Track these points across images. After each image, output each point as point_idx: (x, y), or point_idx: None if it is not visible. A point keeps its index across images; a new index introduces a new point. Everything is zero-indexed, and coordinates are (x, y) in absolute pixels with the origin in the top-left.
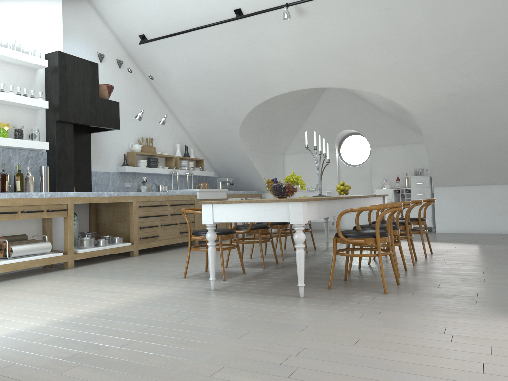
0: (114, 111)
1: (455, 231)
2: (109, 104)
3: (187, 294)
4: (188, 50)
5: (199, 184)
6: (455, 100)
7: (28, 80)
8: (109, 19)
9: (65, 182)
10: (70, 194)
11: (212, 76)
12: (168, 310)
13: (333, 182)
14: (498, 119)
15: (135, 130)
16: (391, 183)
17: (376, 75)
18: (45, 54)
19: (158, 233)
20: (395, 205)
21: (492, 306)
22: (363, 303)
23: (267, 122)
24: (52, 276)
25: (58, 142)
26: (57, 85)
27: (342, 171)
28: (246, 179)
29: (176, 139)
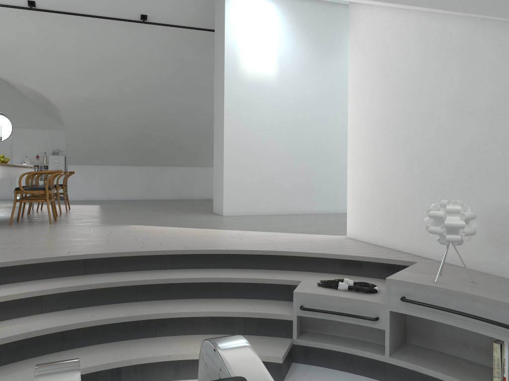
0: None
1: (82, 199)
2: None
3: None
4: None
5: None
6: (90, 103)
7: None
8: None
9: None
10: None
11: None
12: None
13: None
14: (117, 121)
15: None
16: (31, 160)
17: (32, 73)
18: None
19: None
20: (59, 170)
21: (111, 223)
22: (40, 227)
23: None
24: None
25: None
26: None
27: None
28: None
29: None
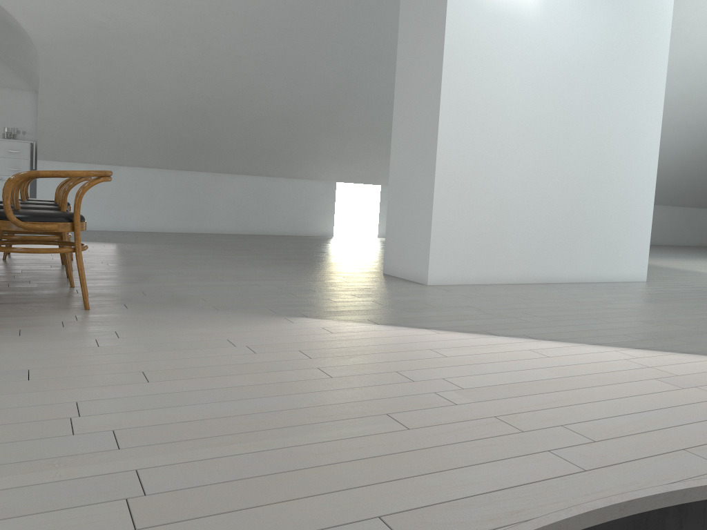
0: None
1: None
2: None
3: None
4: None
5: None
6: (101, 35)
7: None
8: None
9: None
10: None
11: None
12: None
13: None
14: (150, 78)
15: None
16: None
17: None
18: None
19: None
20: (108, 173)
21: (238, 310)
22: (73, 325)
23: None
24: None
25: None
26: None
27: None
28: None
29: None
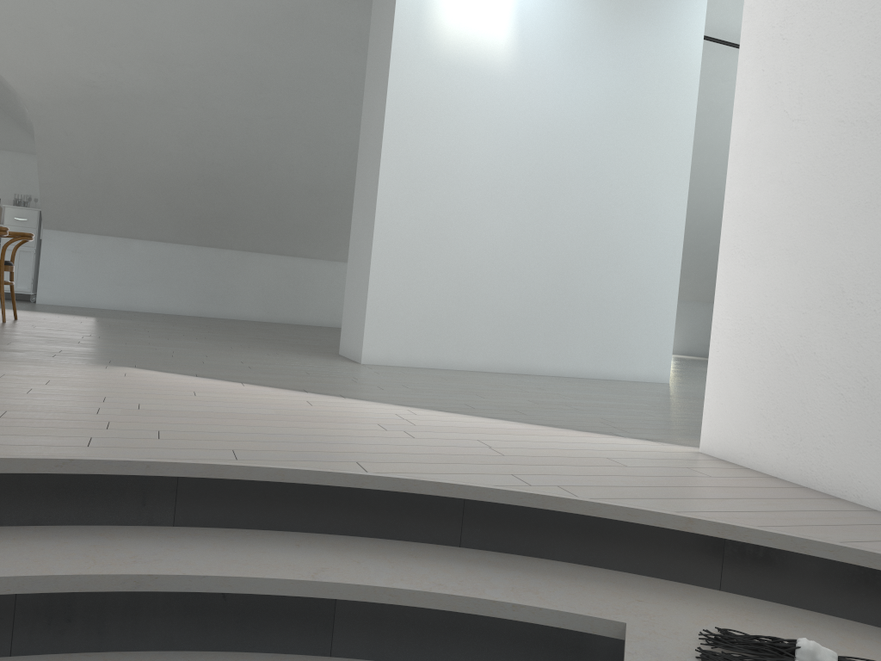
0: None
1: (68, 303)
2: None
3: None
4: None
5: None
6: (93, 95)
7: None
8: None
9: None
10: None
11: None
12: None
13: None
14: (152, 142)
15: None
16: None
17: None
18: None
19: None
20: None
21: (75, 358)
22: None
23: None
24: None
25: None
26: None
27: None
28: None
29: None
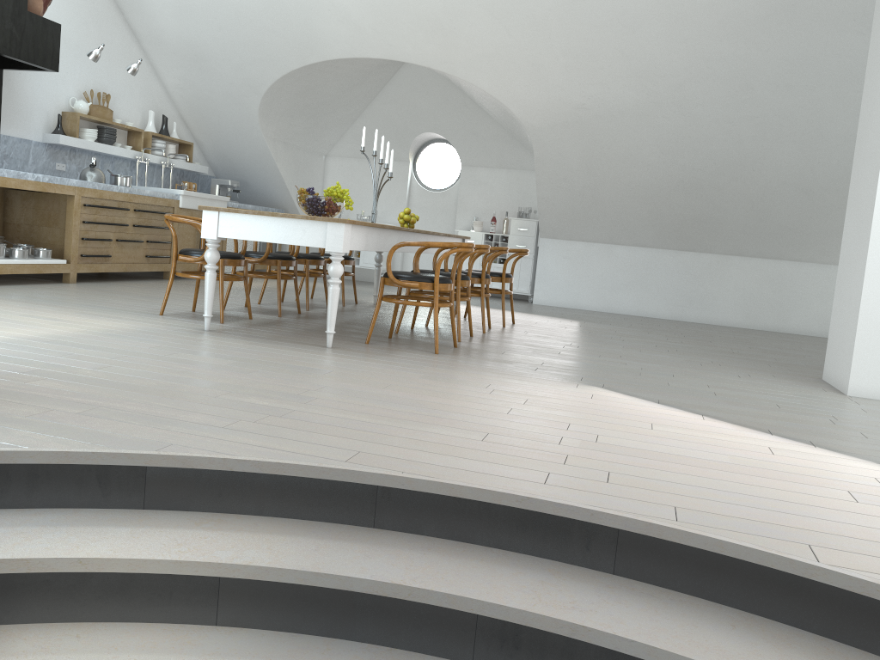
0: (52, 39)
1: (558, 304)
2: (45, 26)
3: (171, 332)
4: None
5: (182, 184)
6: (582, 116)
7: None
8: None
9: None
10: None
11: (224, 7)
12: (147, 344)
13: (398, 211)
14: (634, 153)
15: (80, 76)
16: (483, 225)
17: (480, 58)
18: None
19: (110, 252)
20: (464, 244)
21: (552, 373)
22: (406, 359)
23: (306, 99)
24: None
25: None
26: None
27: (415, 196)
28: (260, 187)
29: (149, 102)
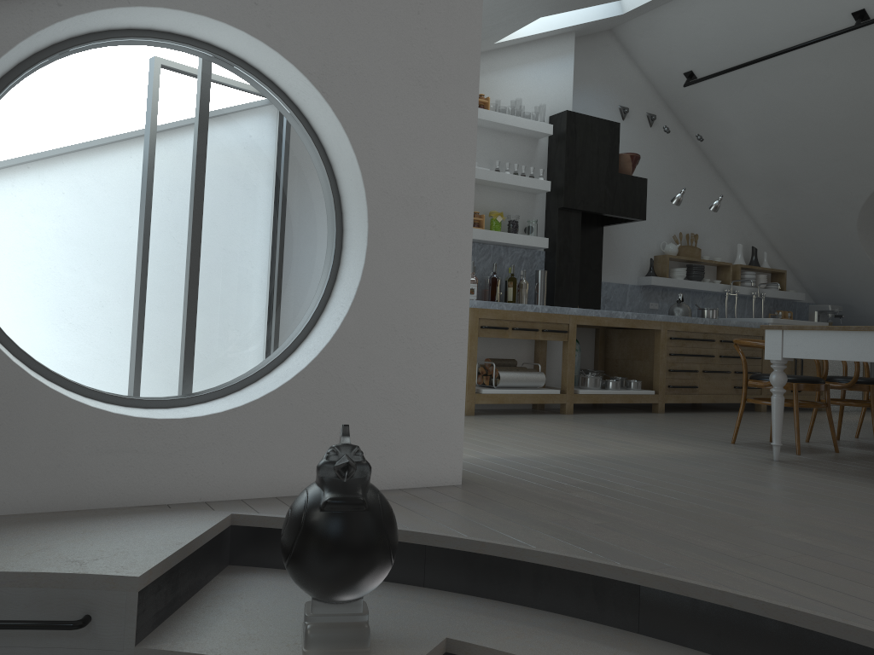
0: (639, 192)
1: None
2: (633, 182)
3: (733, 459)
4: (765, 88)
5: (775, 314)
6: None
7: (527, 153)
8: (638, 53)
9: (566, 294)
10: (572, 310)
11: (806, 128)
12: (701, 469)
13: None
14: None
15: (670, 222)
16: None
17: None
18: (550, 117)
19: (696, 382)
20: None
21: None
22: None
23: None
24: (545, 418)
25: (560, 237)
26: (563, 158)
27: None
28: (868, 310)
29: (737, 235)
